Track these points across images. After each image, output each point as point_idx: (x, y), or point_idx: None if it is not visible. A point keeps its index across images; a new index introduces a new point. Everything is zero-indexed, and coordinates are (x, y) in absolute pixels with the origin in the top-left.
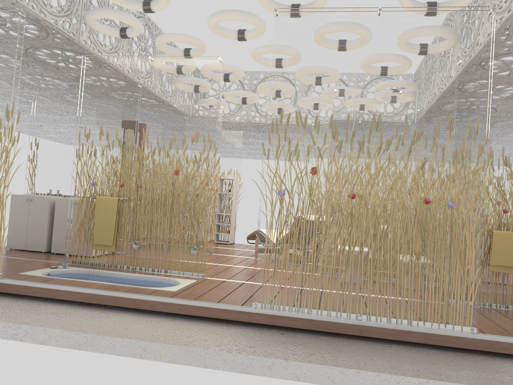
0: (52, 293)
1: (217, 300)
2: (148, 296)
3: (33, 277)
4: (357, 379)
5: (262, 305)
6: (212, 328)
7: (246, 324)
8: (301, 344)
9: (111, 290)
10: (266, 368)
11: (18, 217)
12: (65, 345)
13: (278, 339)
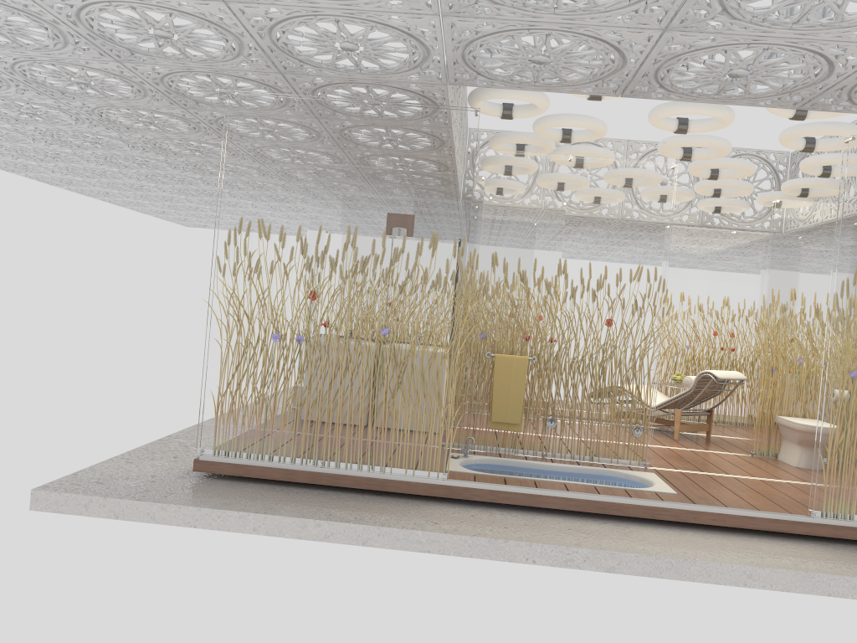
0: (532, 500)
1: (749, 505)
2: (671, 503)
3: (478, 476)
4: None
5: (826, 513)
6: (775, 544)
7: (793, 536)
8: None
9: (609, 494)
10: None
11: None
12: (641, 573)
13: None
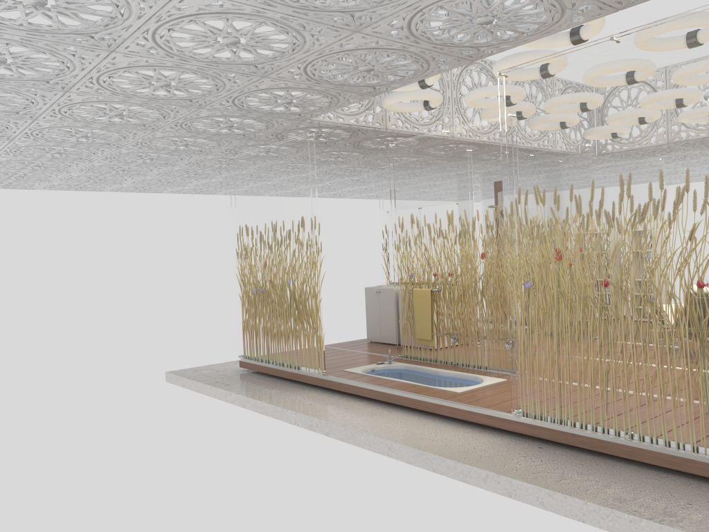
0: (356, 390)
1: (490, 404)
2: (423, 397)
3: (349, 374)
4: (565, 505)
5: (521, 413)
6: (470, 434)
7: (516, 433)
8: (544, 461)
9: (400, 389)
10: (481, 479)
11: (372, 310)
12: (339, 438)
13: (526, 452)
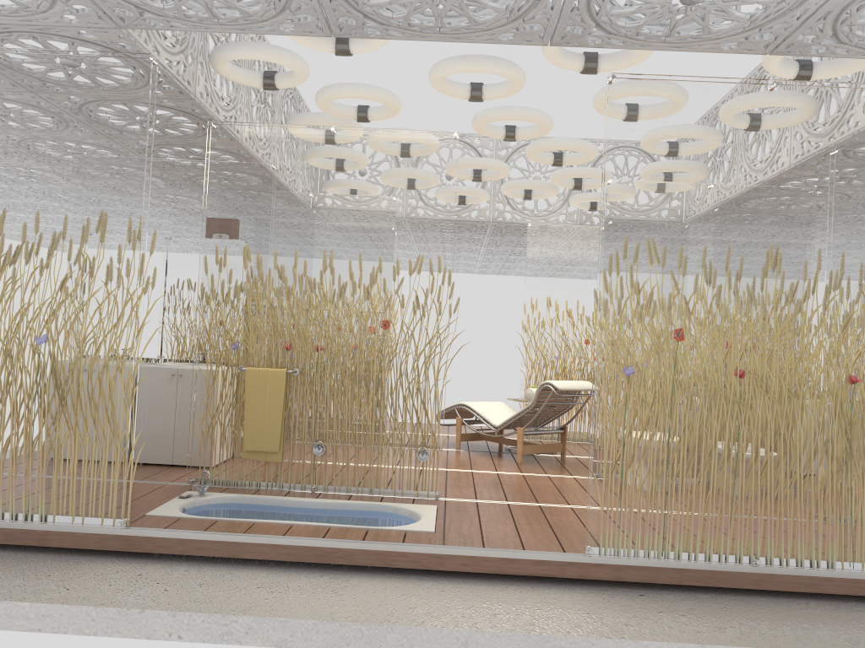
0: (233, 549)
1: (517, 543)
2: (409, 546)
3: (180, 521)
4: None
5: (604, 550)
6: (533, 594)
7: (570, 580)
8: (688, 612)
9: (337, 537)
10: None
11: None
12: (322, 646)
13: (646, 605)
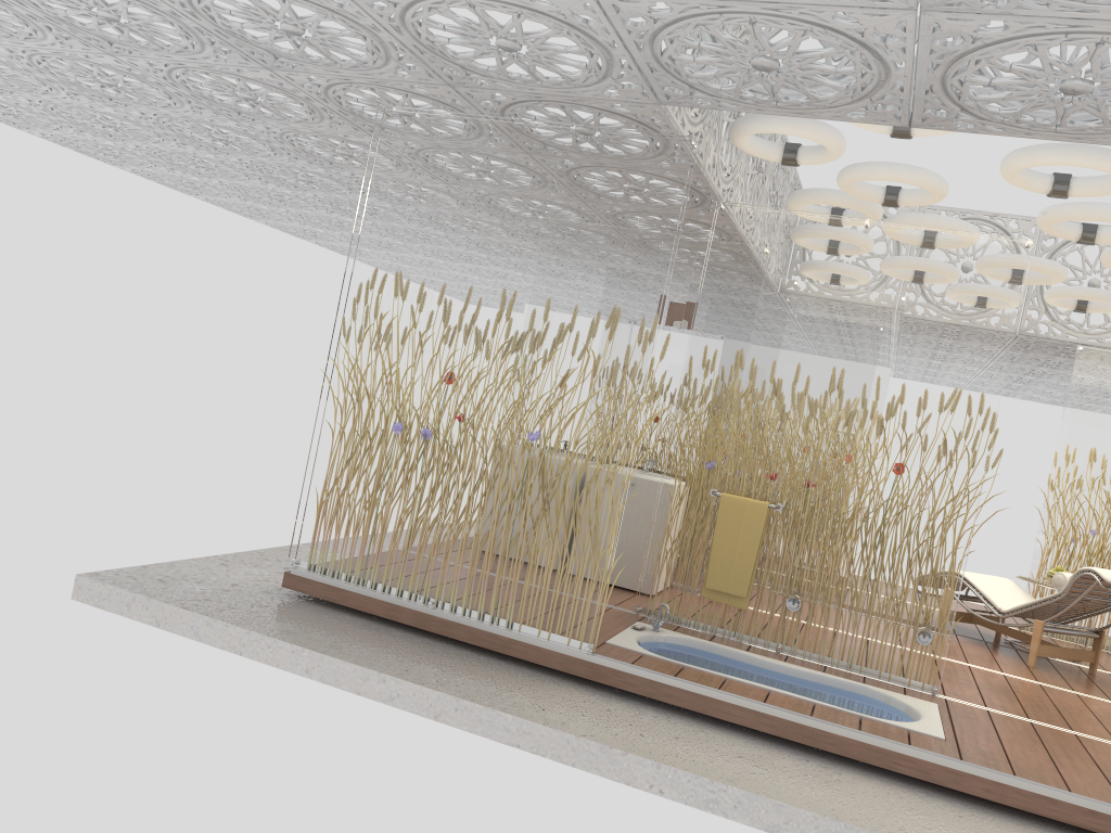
0: (706, 705)
1: (1058, 781)
2: (918, 751)
3: (645, 659)
4: None
5: None
6: None
7: None
8: None
9: (827, 718)
10: None
11: None
12: None
13: None
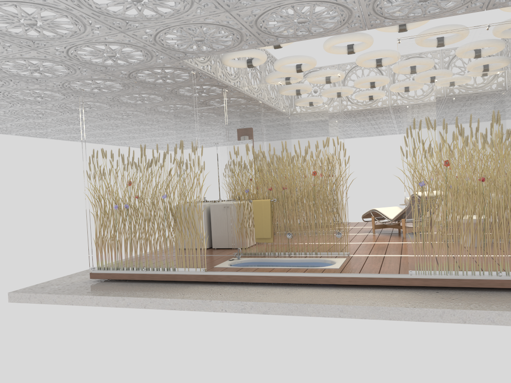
0: (248, 278)
1: (376, 271)
2: (323, 274)
3: (227, 269)
4: None
5: (417, 271)
6: (381, 292)
7: (404, 287)
8: (457, 298)
9: (292, 271)
10: (437, 316)
11: None
12: (281, 313)
13: (436, 295)
